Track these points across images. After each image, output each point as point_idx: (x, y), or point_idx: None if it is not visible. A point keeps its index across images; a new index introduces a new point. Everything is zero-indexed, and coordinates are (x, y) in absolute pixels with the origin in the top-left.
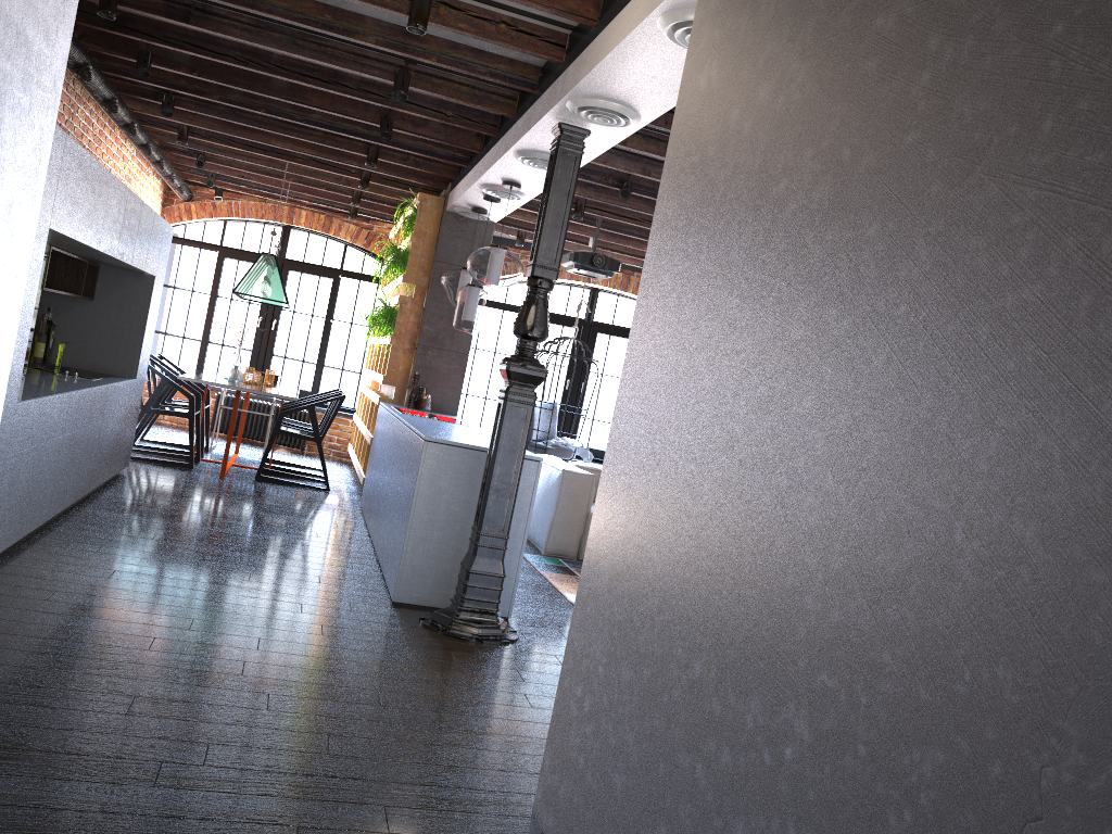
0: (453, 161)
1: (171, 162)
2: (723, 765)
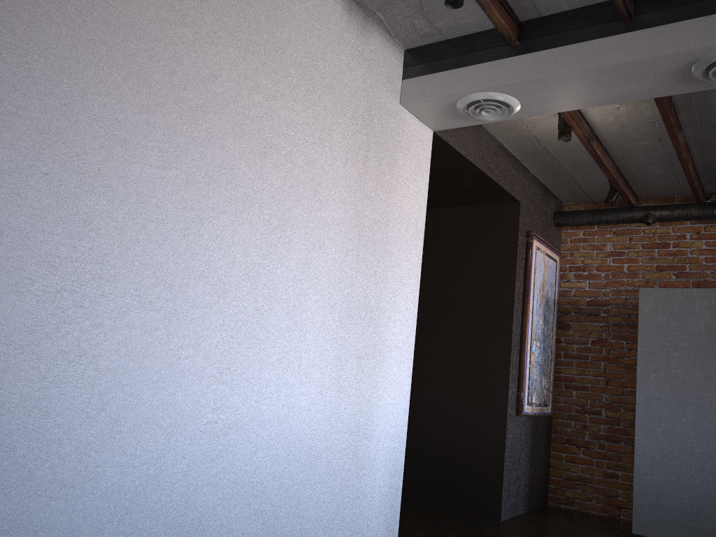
0: None
1: None
2: None
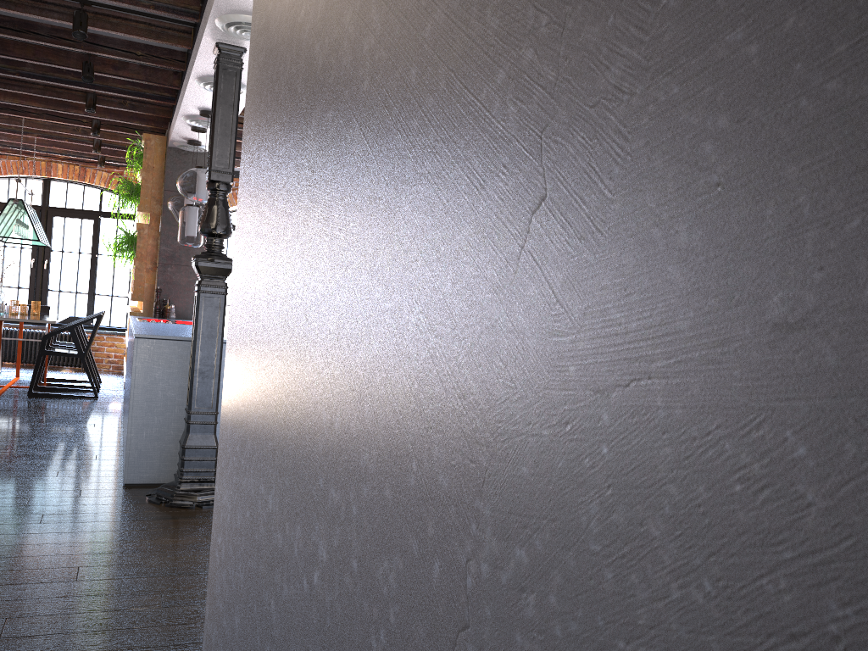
0: (161, 100)
1: None
2: (284, 597)
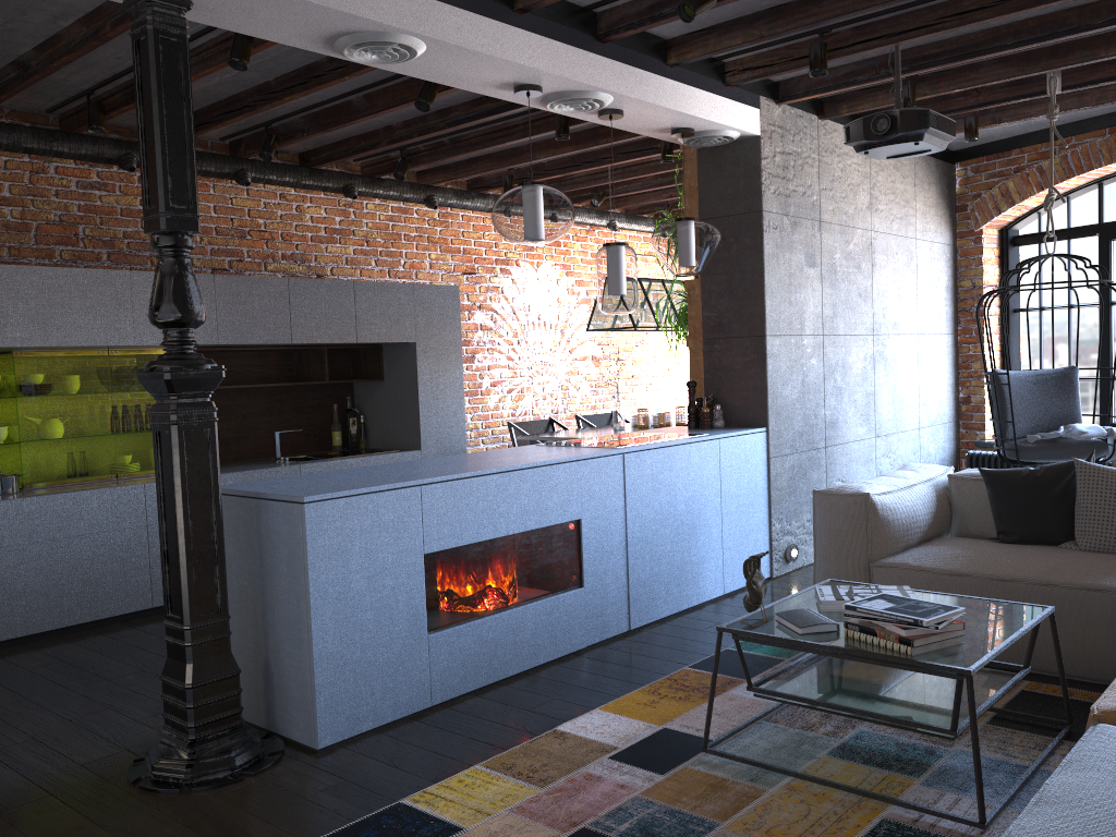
0: None
1: (637, 208)
2: None
